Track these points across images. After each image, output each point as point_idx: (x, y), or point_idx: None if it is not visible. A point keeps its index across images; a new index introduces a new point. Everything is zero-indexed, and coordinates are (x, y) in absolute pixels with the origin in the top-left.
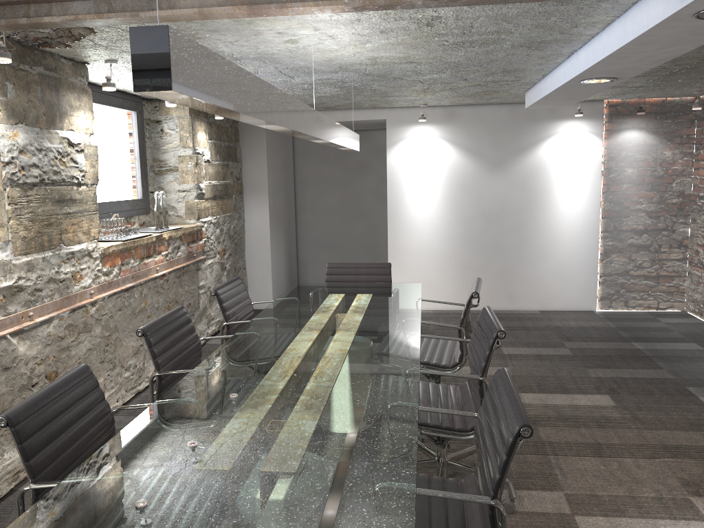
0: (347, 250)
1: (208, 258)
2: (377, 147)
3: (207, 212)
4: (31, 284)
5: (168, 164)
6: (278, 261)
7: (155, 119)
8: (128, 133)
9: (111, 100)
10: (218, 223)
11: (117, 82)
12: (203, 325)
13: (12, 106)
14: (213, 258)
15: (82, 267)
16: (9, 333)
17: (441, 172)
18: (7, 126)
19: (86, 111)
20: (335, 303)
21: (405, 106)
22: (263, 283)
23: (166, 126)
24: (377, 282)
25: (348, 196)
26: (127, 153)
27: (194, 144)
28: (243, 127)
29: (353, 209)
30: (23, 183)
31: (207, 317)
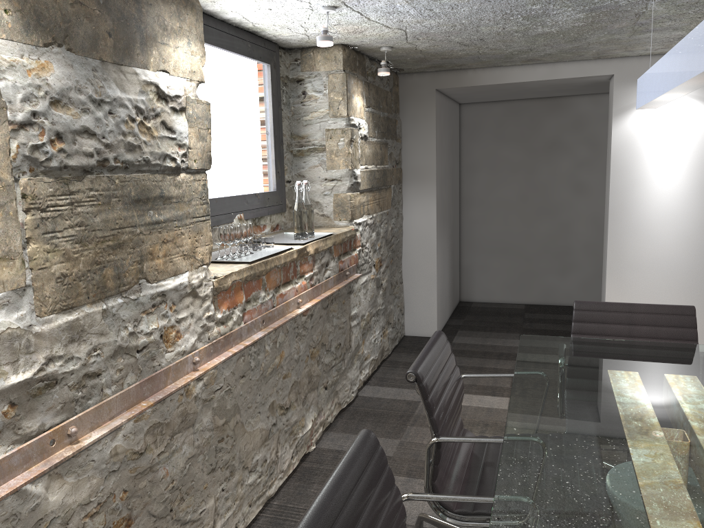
0: (527, 257)
1: (362, 275)
2: (575, 119)
3: (362, 209)
4: (75, 368)
5: (311, 142)
6: (442, 272)
7: (295, 77)
8: (258, 96)
9: (236, 43)
10: (374, 224)
11: (244, 10)
12: (355, 371)
13: (37, 8)
14: (368, 274)
15: (179, 316)
16: (15, 490)
17: (697, 150)
18: (25, 48)
19: (191, 39)
20: (644, 403)
21: (645, 54)
22: (425, 302)
23: (309, 86)
24: (669, 339)
25: (531, 186)
26: (256, 125)
27: (348, 112)
28: (404, 93)
29: (538, 202)
30: (61, 166)
31: (359, 358)
